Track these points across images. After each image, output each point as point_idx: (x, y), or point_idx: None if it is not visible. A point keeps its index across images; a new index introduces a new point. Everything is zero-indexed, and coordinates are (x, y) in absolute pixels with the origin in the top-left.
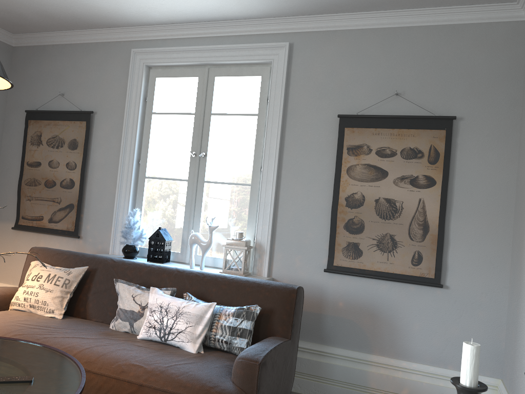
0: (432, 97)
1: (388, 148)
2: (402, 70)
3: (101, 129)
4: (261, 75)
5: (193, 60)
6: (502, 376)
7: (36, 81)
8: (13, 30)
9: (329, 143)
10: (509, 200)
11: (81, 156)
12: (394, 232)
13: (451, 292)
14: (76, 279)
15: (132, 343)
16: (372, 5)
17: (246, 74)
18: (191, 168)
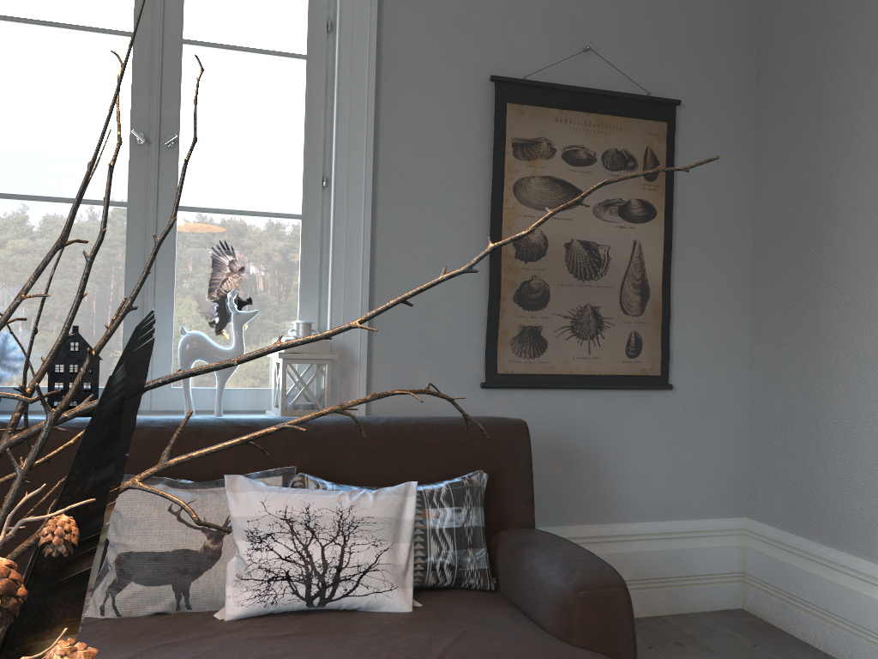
0: (639, 64)
1: (582, 148)
2: (591, 6)
3: None
4: None
5: None
6: (747, 512)
7: None
8: None
9: (472, 132)
10: (746, 242)
11: None
12: (598, 301)
13: (678, 395)
14: None
15: (246, 636)
16: None
17: None
18: (136, 174)
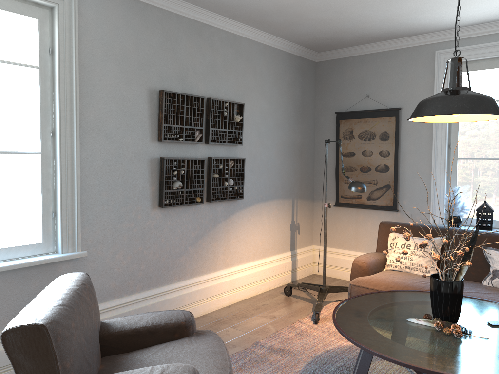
0: None
1: None
2: None
3: (408, 121)
4: None
5: None
6: None
7: (340, 87)
8: (321, 50)
9: None
10: None
11: (393, 145)
12: None
13: None
14: (438, 246)
15: None
16: None
17: None
18: None
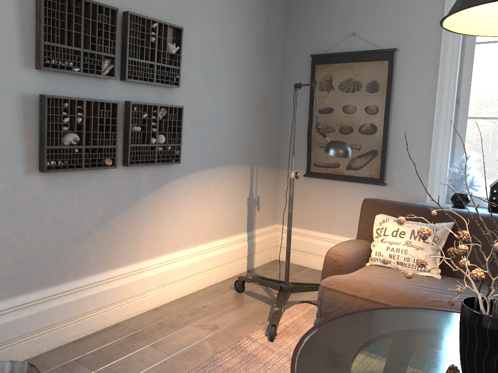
0: None
1: None
2: None
3: (406, 67)
4: None
5: None
6: None
7: (319, 22)
8: None
9: None
10: None
11: (383, 99)
12: None
13: None
14: (443, 236)
15: None
16: None
17: None
18: None
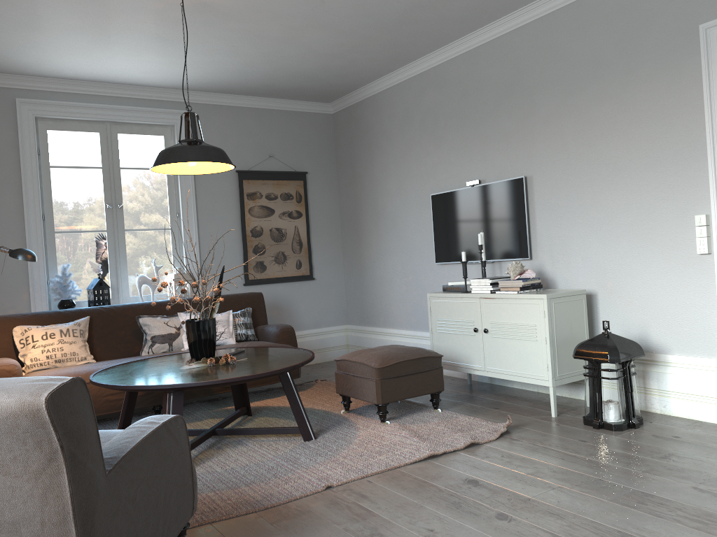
0: (291, 159)
1: (272, 193)
2: (271, 139)
3: None
4: (163, 135)
5: (96, 117)
6: (347, 322)
7: None
8: None
9: (231, 191)
10: (338, 222)
11: None
12: (284, 249)
13: (317, 281)
14: (86, 328)
15: None
16: (255, 94)
17: (150, 133)
18: (108, 219)
